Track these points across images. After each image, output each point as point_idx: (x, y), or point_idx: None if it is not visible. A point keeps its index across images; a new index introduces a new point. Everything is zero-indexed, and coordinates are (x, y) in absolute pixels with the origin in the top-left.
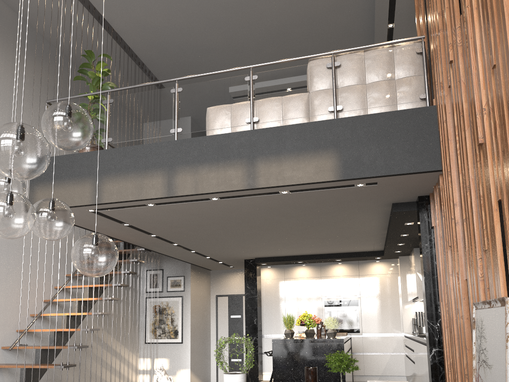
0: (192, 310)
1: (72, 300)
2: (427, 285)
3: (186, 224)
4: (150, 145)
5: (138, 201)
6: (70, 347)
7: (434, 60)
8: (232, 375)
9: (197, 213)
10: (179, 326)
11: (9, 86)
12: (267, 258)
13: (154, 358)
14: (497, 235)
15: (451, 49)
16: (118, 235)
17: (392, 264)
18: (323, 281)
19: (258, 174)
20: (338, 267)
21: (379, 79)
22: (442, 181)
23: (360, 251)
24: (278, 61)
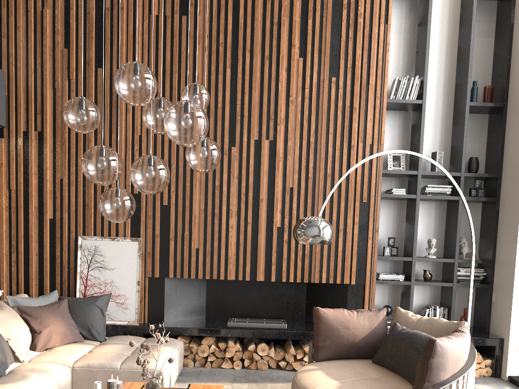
0: None
1: None
2: None
3: None
4: None
5: None
6: None
7: (13, 38)
8: None
9: None
10: None
11: None
12: None
13: None
14: None
15: (74, 72)
16: None
17: None
18: None
19: None
20: None
21: None
22: None
23: None
24: None
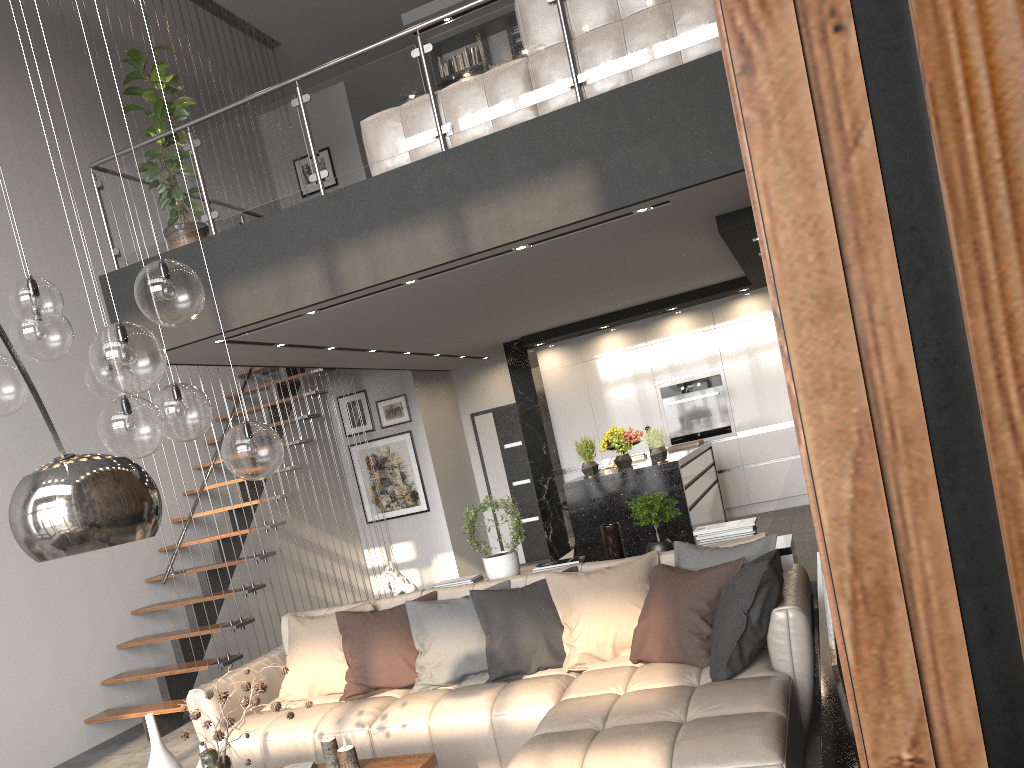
0: (432, 451)
1: (230, 484)
2: None
3: (378, 322)
4: (284, 213)
5: (289, 313)
6: (249, 560)
7: None
8: (495, 558)
9: (391, 304)
10: (418, 483)
11: (11, 136)
12: (543, 333)
13: (388, 545)
14: None
15: None
16: (272, 360)
17: None
18: (653, 352)
19: (469, 230)
20: (675, 322)
21: (641, 8)
22: None
23: (708, 286)
24: (461, 8)
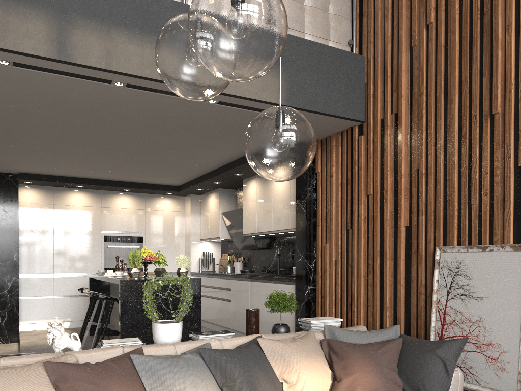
0: None
1: None
2: (307, 227)
3: (4, 107)
4: None
5: None
6: None
7: (372, 11)
8: (173, 324)
9: (56, 96)
10: None
11: None
12: (38, 175)
13: None
14: (511, 193)
15: (432, 11)
16: None
17: (180, 202)
18: (104, 212)
19: None
20: (122, 198)
21: (318, 5)
22: (357, 132)
23: (155, 184)
24: None
